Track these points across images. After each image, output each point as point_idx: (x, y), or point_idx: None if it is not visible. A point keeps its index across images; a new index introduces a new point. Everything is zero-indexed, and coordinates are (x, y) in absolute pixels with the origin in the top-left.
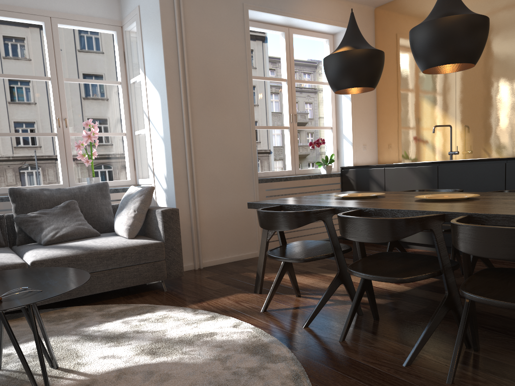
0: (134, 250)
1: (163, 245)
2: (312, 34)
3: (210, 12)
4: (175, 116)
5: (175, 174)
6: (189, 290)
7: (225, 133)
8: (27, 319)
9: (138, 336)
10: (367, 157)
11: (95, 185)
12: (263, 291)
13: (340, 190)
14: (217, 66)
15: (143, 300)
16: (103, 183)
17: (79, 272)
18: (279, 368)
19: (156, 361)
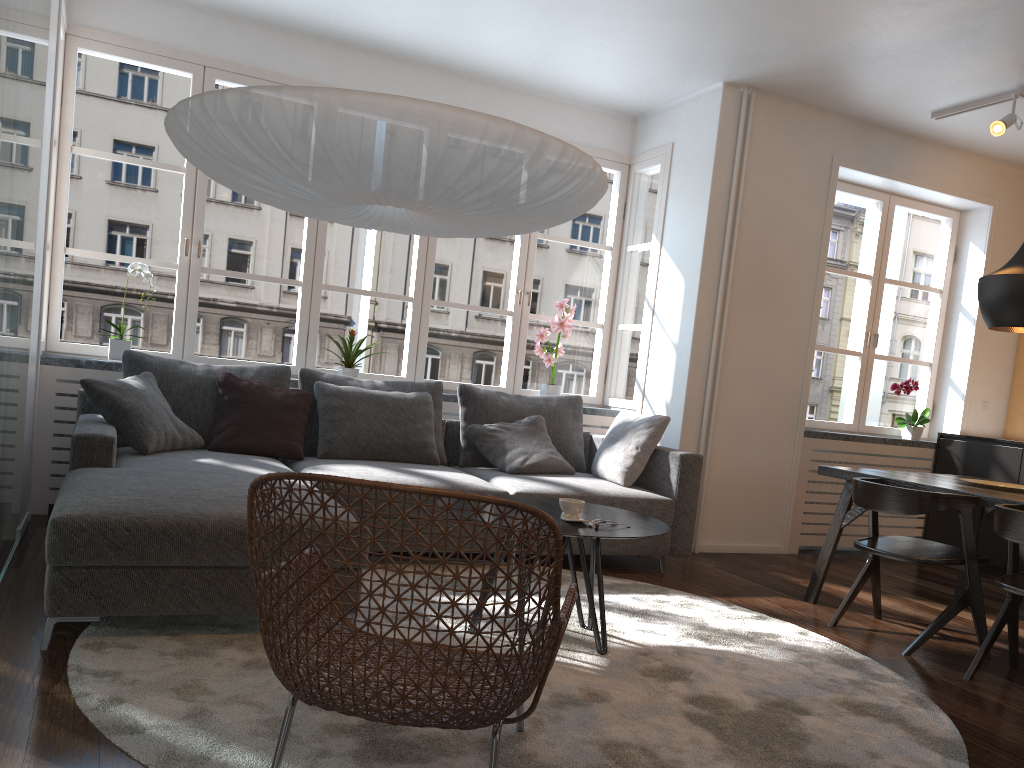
0: (636, 503)
1: (674, 504)
2: (926, 208)
3: (783, 167)
4: (704, 316)
5: (687, 402)
6: (699, 579)
7: (769, 351)
8: (571, 561)
9: (668, 617)
10: (986, 424)
11: (566, 399)
12: (818, 602)
13: (931, 471)
14: (776, 247)
15: (637, 578)
16: (577, 397)
17: (641, 515)
18: (890, 687)
19: (715, 648)
